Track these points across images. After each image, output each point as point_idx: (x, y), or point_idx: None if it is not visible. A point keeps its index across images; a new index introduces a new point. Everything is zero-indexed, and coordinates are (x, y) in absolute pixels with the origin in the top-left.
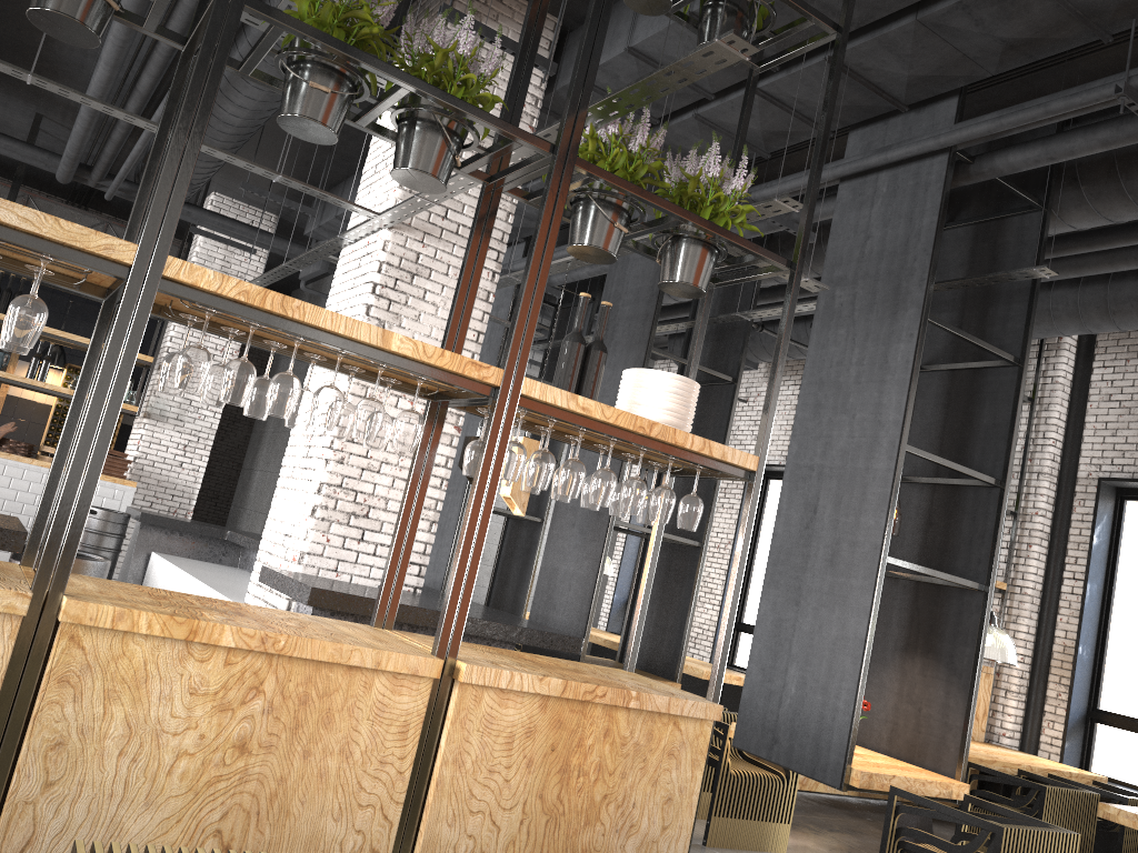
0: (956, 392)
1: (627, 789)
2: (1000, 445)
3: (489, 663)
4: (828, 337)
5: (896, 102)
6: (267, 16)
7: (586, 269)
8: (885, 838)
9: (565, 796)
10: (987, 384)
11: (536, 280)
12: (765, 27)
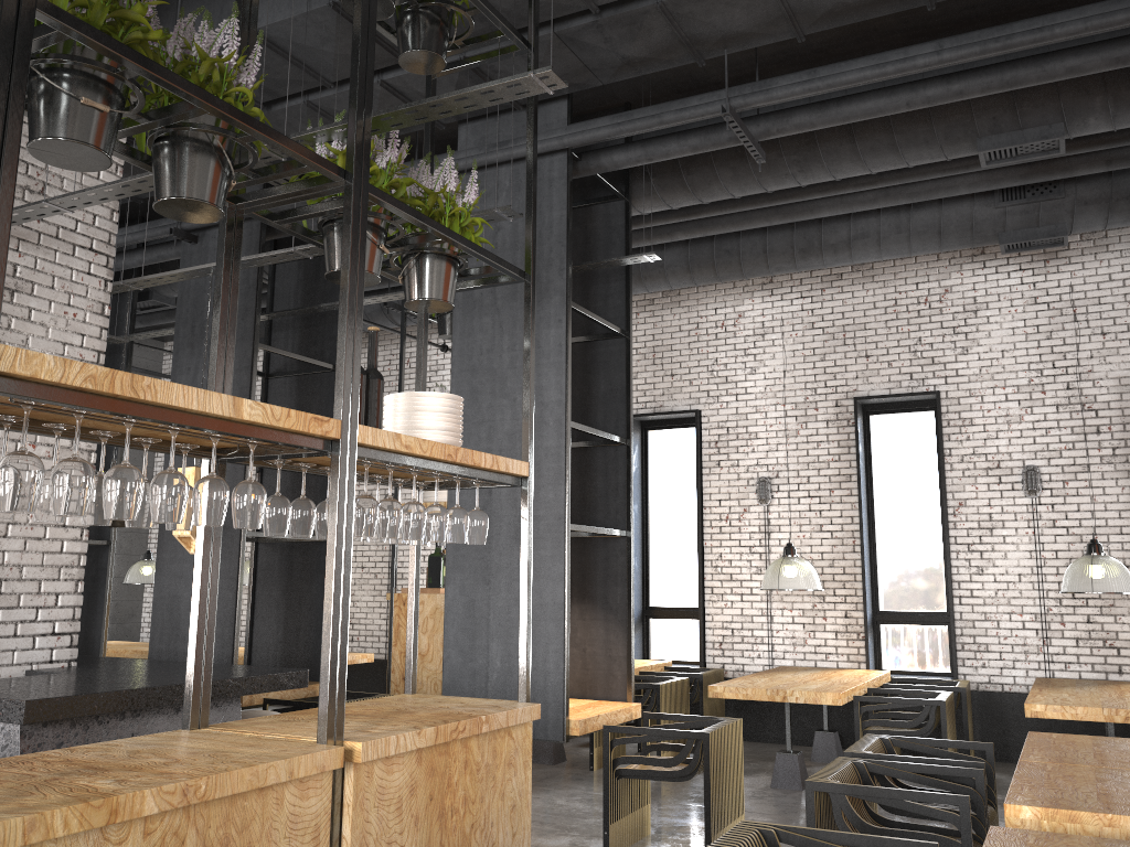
0: (571, 364)
1: (486, 811)
2: (620, 408)
3: (363, 733)
4: (473, 325)
5: (514, 102)
6: (56, 19)
7: (137, 257)
8: (606, 771)
9: (445, 840)
10: (599, 355)
11: (354, 319)
12: (458, 36)
